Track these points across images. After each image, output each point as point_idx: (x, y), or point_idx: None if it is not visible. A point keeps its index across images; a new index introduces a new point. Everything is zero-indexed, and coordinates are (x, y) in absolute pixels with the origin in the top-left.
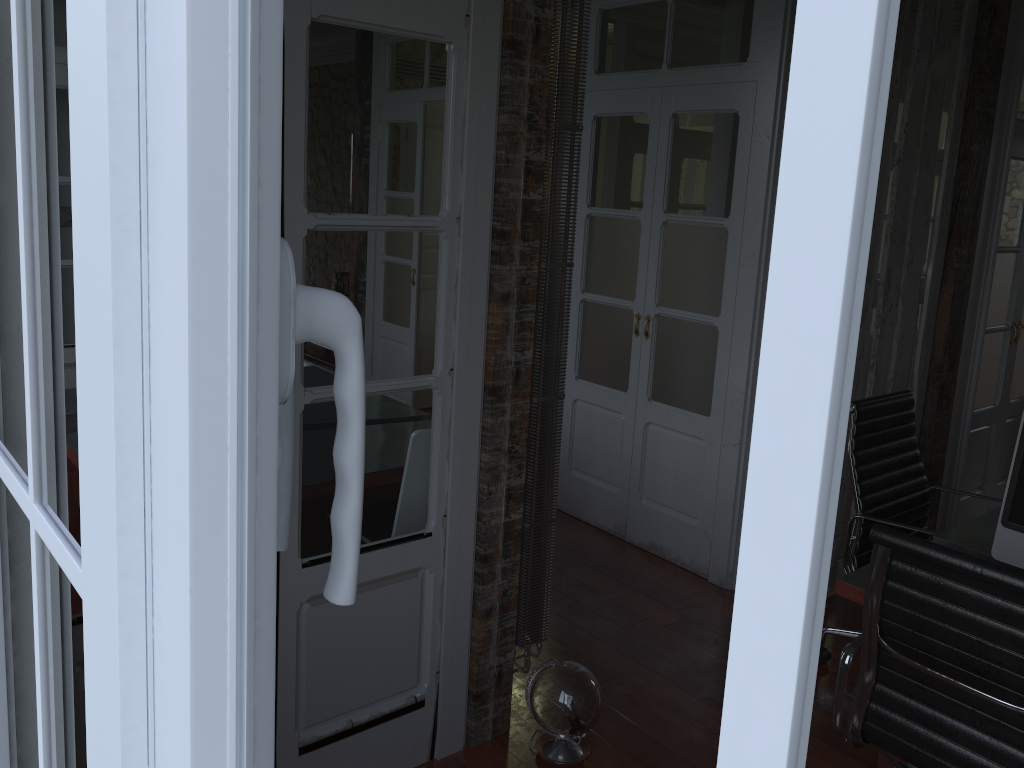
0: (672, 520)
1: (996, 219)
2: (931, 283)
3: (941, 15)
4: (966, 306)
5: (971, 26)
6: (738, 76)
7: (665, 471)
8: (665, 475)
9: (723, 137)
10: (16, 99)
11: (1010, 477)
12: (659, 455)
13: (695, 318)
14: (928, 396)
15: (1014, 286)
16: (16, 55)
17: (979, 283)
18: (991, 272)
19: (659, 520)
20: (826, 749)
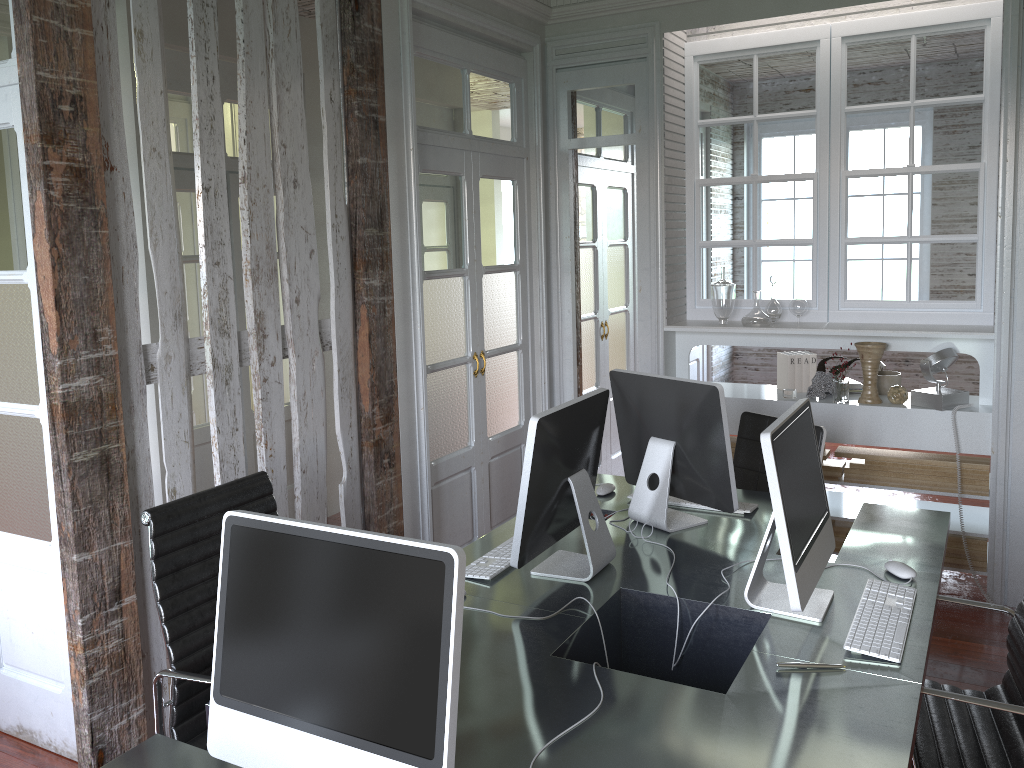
0: (36, 690)
1: (414, 241)
2: (337, 324)
3: None
4: (394, 345)
5: (330, 17)
6: (5, 77)
7: (20, 624)
8: (21, 629)
9: (7, 162)
10: None
11: (218, 624)
12: (10, 603)
13: (15, 410)
14: (365, 457)
15: (467, 313)
16: None
17: (408, 316)
18: (420, 302)
19: (23, 693)
20: None
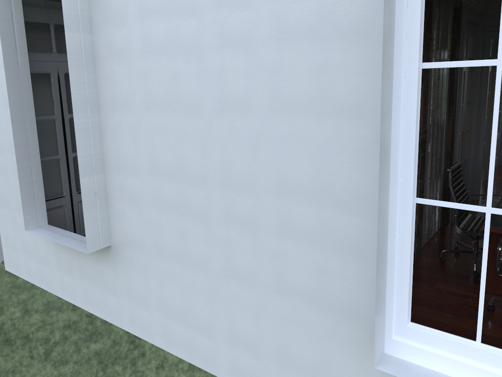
0: None
1: (460, 95)
2: (446, 121)
3: (446, 23)
4: (454, 128)
5: (452, 26)
6: None
7: None
8: None
9: None
10: (495, 116)
11: None
12: None
13: None
14: (446, 163)
15: (461, 118)
16: (498, 107)
17: (457, 119)
18: (460, 115)
19: None
20: (465, 288)
